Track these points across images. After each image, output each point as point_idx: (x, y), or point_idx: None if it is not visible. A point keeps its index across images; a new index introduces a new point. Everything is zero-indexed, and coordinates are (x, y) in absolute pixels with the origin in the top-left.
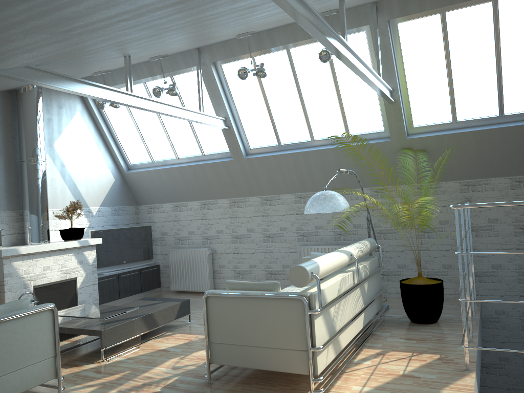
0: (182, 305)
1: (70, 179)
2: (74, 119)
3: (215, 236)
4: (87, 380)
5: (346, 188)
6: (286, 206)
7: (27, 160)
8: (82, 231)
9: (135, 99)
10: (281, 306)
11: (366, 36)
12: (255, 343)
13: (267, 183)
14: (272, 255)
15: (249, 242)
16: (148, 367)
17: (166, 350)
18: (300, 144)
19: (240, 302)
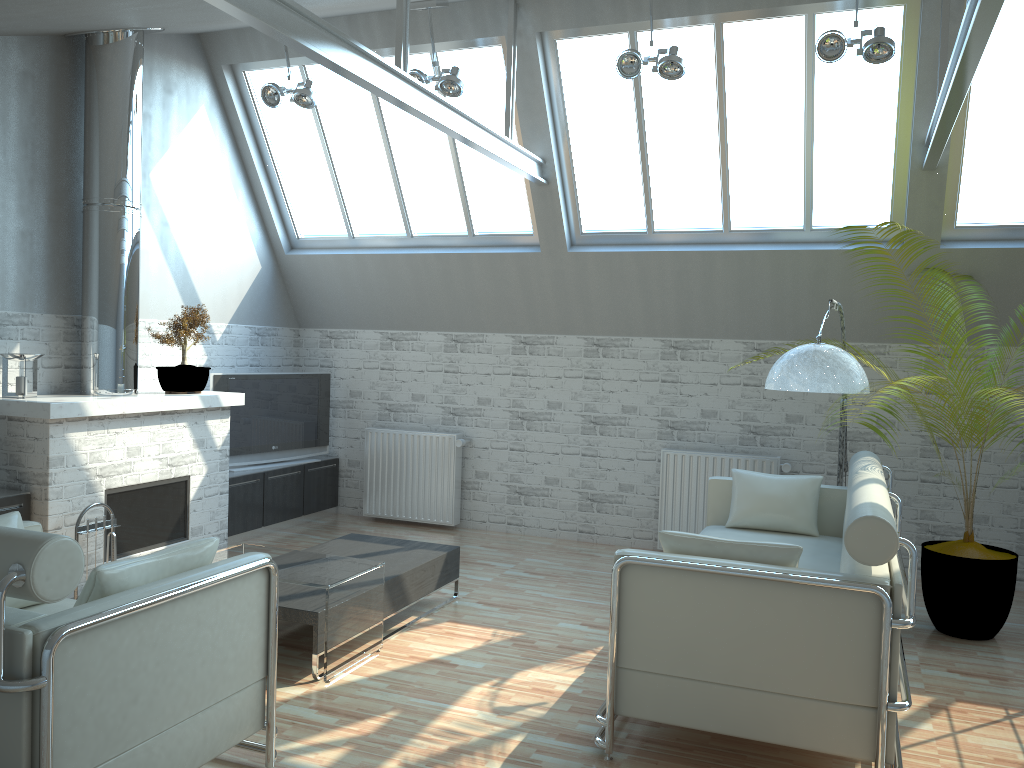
0: (448, 559)
1: (178, 256)
2: (195, 123)
3: (473, 409)
4: (308, 731)
5: (832, 341)
6: (641, 364)
7: (104, 202)
8: (206, 374)
9: (409, 89)
10: (817, 604)
11: (905, 16)
12: (738, 680)
13: (608, 310)
14: (598, 462)
15: (549, 431)
16: (434, 704)
17: (447, 663)
18: (697, 235)
19: (711, 585)
